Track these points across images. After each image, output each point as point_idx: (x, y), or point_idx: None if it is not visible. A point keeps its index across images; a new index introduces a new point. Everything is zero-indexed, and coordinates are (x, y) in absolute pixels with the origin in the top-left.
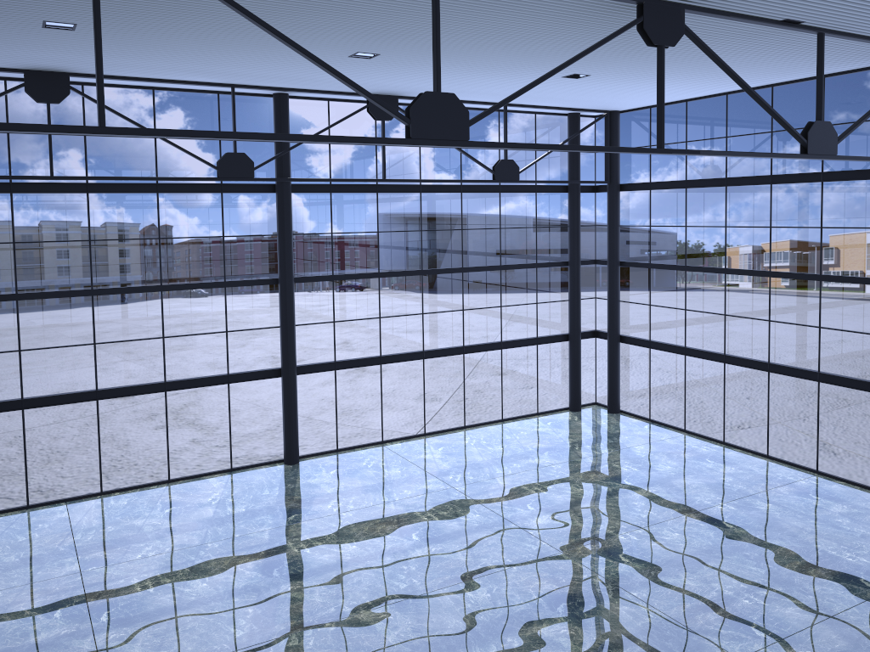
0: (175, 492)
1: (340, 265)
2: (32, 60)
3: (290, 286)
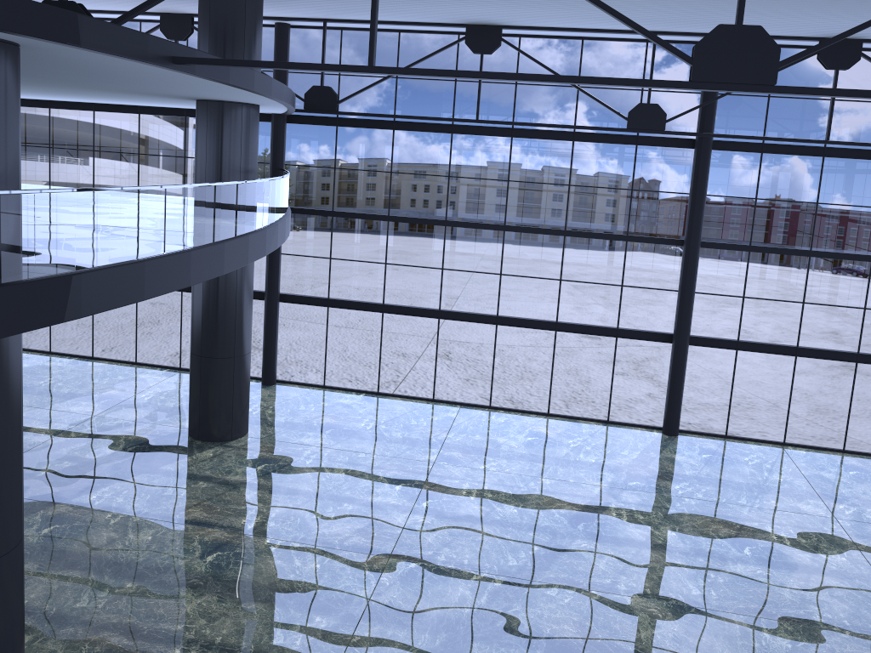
0: (546, 426)
1: (869, 246)
2: (465, 15)
3: (694, 250)
